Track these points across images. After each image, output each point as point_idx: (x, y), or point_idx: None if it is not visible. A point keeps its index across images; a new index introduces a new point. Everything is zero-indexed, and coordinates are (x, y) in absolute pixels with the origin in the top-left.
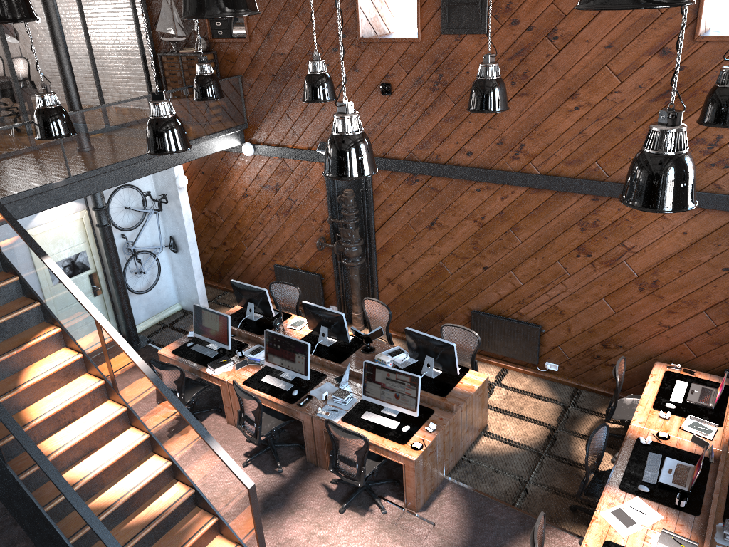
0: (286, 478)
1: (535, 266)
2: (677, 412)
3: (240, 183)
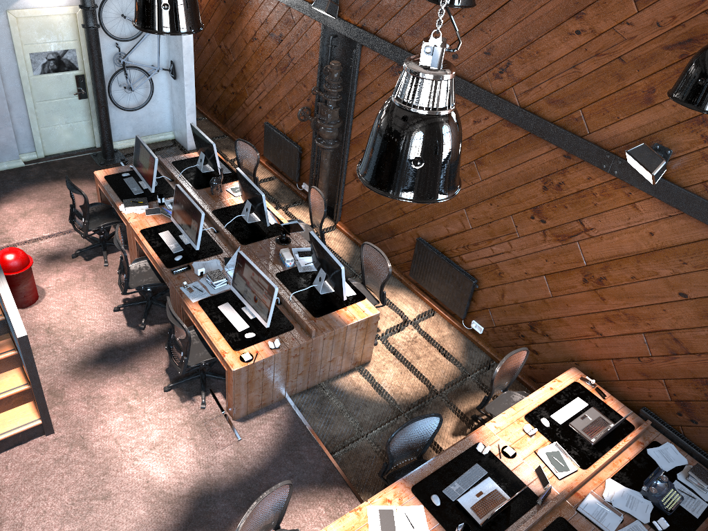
0: (142, 338)
1: (488, 212)
2: (547, 433)
3: (252, 23)
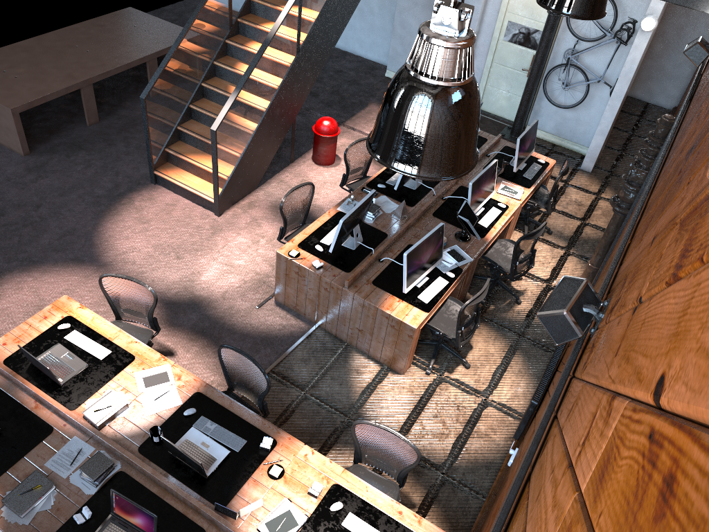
0: None
1: None
2: (321, 511)
3: None
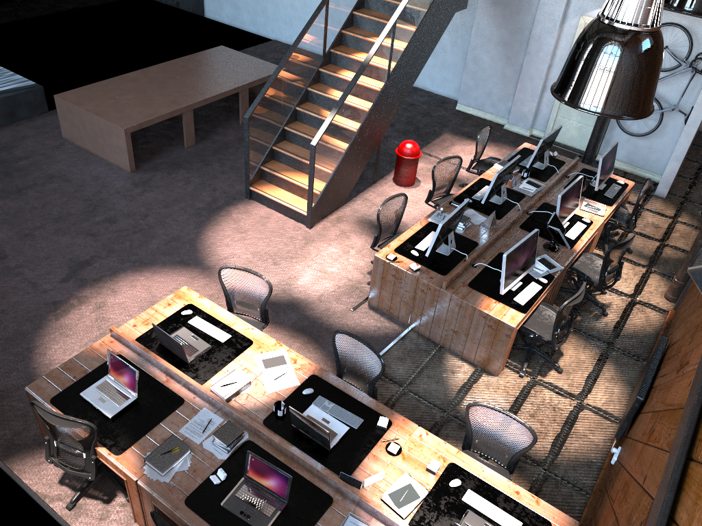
0: None
1: (691, 322)
2: (441, 486)
3: None
